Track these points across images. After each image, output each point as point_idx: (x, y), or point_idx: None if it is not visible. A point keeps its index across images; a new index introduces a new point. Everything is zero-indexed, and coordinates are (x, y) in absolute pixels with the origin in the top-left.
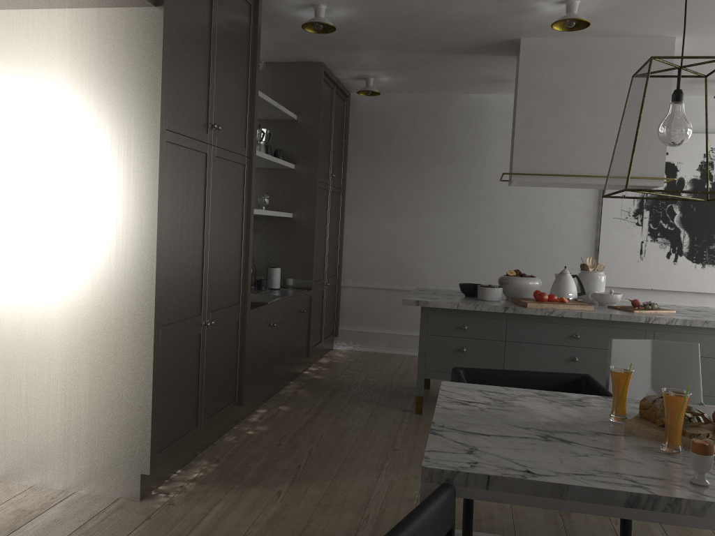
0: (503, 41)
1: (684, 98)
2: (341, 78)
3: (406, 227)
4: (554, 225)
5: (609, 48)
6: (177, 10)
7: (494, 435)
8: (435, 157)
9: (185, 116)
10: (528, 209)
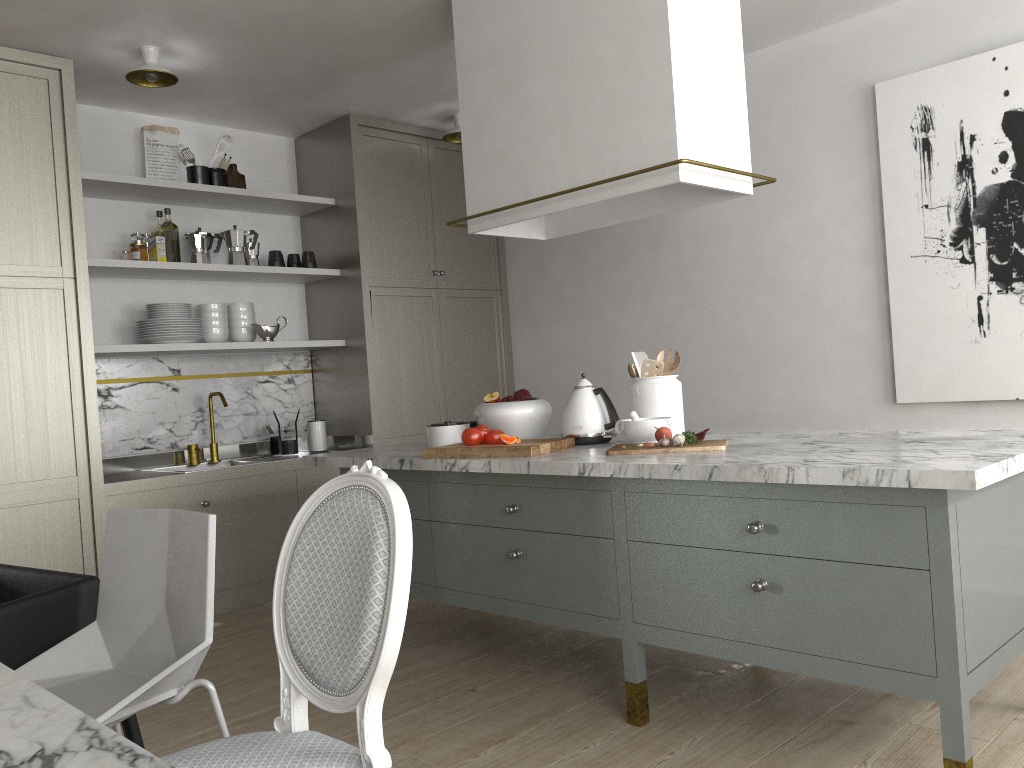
0: None
1: None
2: (430, 126)
3: (586, 334)
4: (806, 291)
5: None
6: None
7: None
8: None
9: None
10: (759, 270)
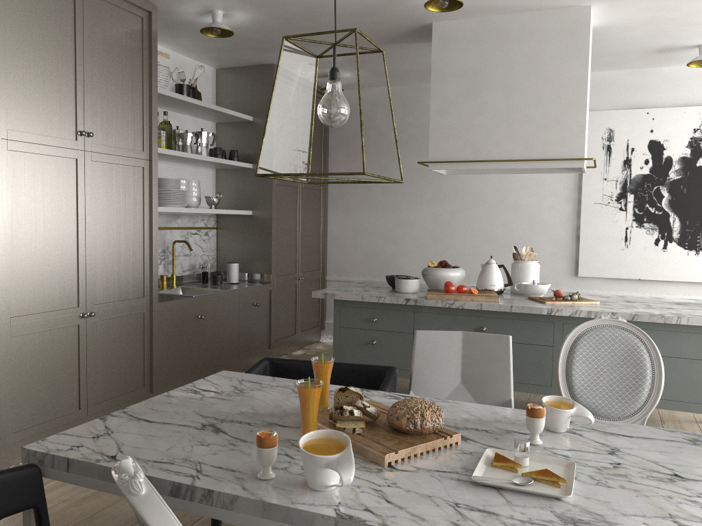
0: (418, 27)
1: (670, 68)
2: None
3: (385, 220)
4: (532, 213)
5: (522, 24)
6: (17, 30)
7: (157, 422)
8: (411, 149)
9: (38, 126)
10: (505, 198)
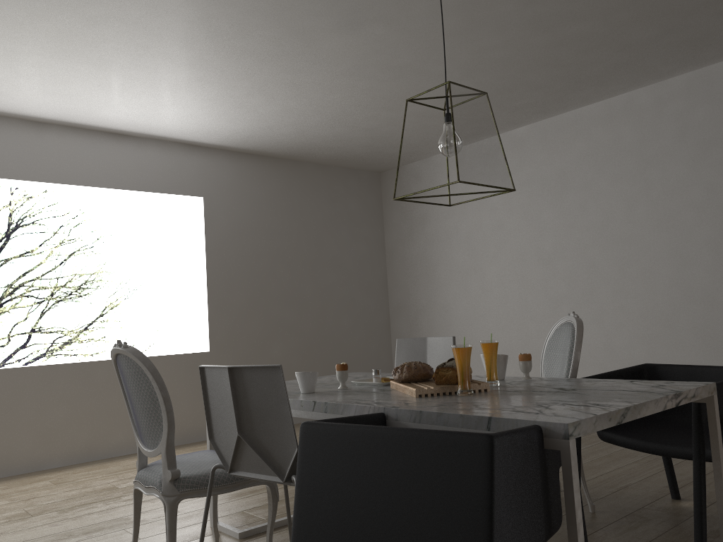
0: None
1: None
2: None
3: None
4: None
5: None
6: None
7: (618, 390)
8: None
9: None
10: None
